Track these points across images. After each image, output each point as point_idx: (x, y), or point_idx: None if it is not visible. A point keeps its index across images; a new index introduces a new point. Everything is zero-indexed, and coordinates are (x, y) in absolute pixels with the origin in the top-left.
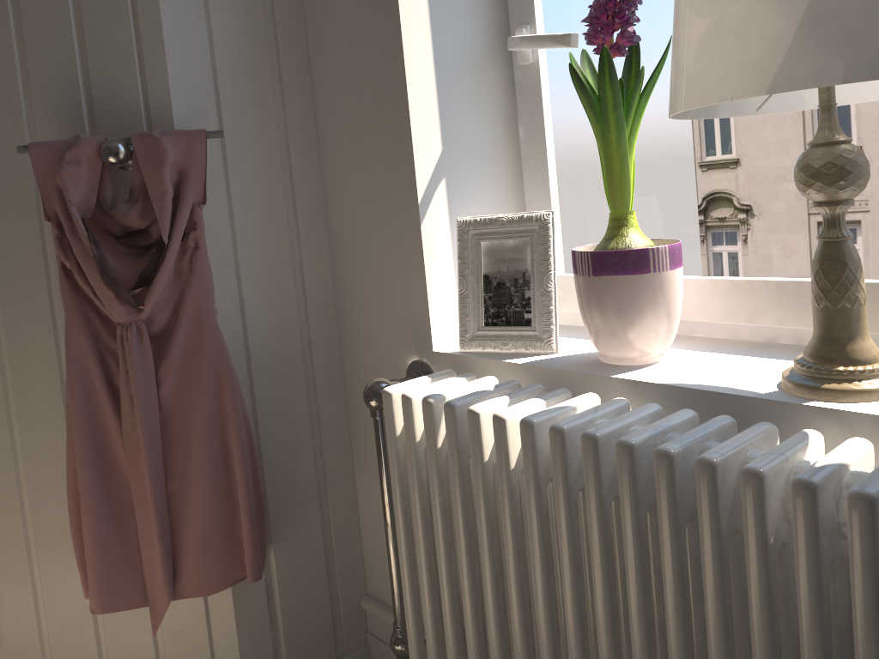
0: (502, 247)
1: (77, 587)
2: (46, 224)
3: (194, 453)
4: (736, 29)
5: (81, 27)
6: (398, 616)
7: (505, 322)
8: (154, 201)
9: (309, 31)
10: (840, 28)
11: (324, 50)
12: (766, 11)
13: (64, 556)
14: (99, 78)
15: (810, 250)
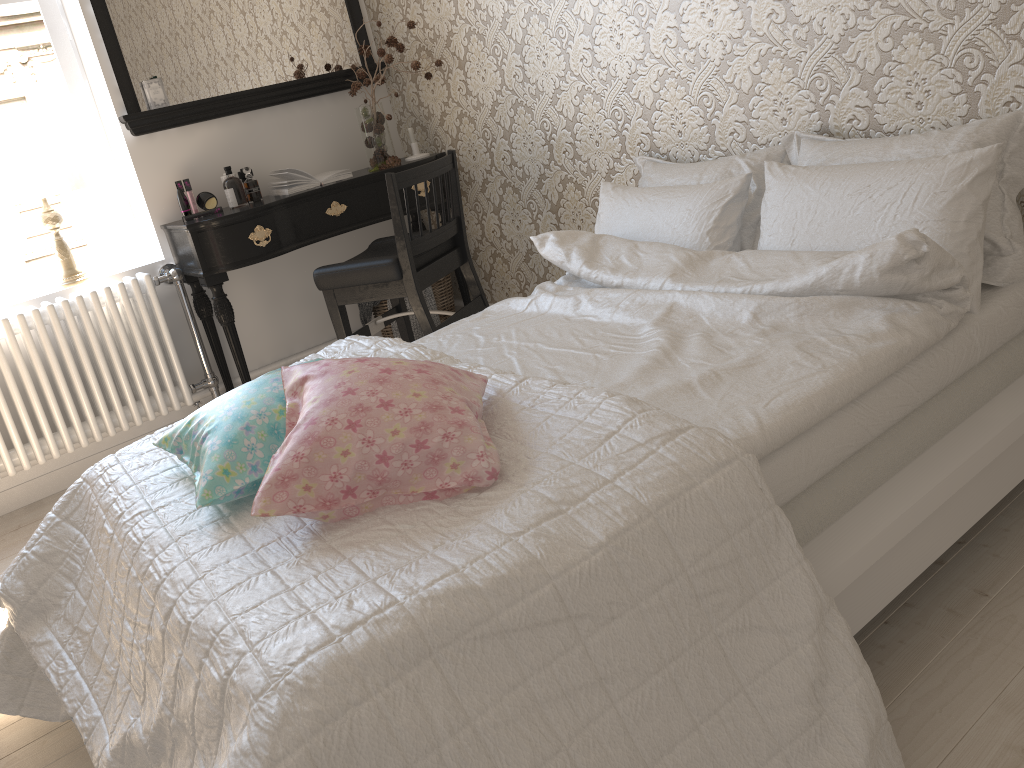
0: None
1: None
2: None
3: None
4: (38, 178)
5: None
6: None
7: None
8: None
9: None
10: (67, 177)
11: None
12: (46, 173)
13: None
14: None
15: (26, 255)
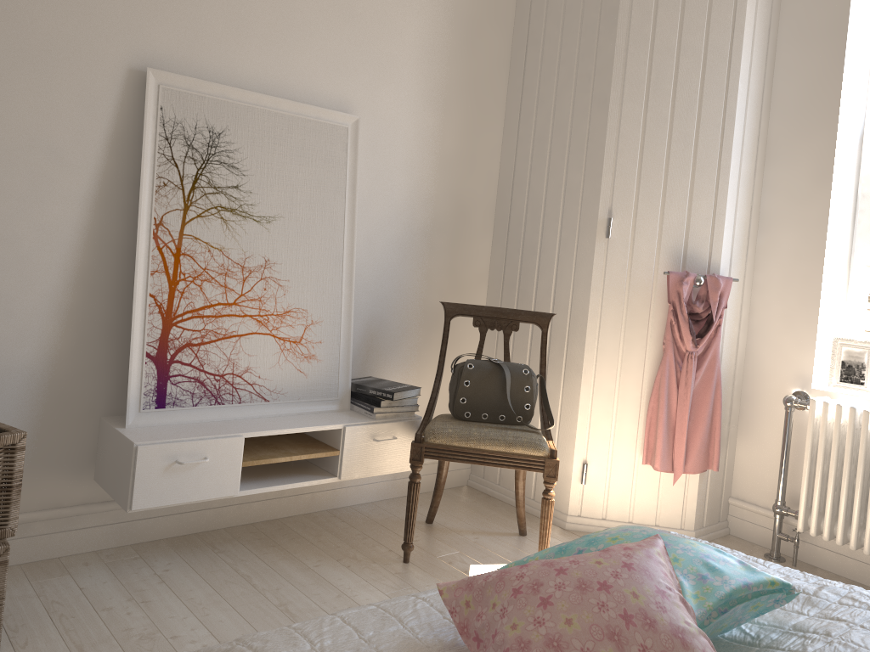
0: (853, 351)
1: (628, 460)
2: (652, 302)
3: (701, 411)
4: None
5: (687, 225)
6: (780, 496)
7: (850, 381)
8: (711, 303)
9: (759, 236)
10: None
11: (767, 247)
12: None
13: (626, 446)
14: (691, 247)
15: None
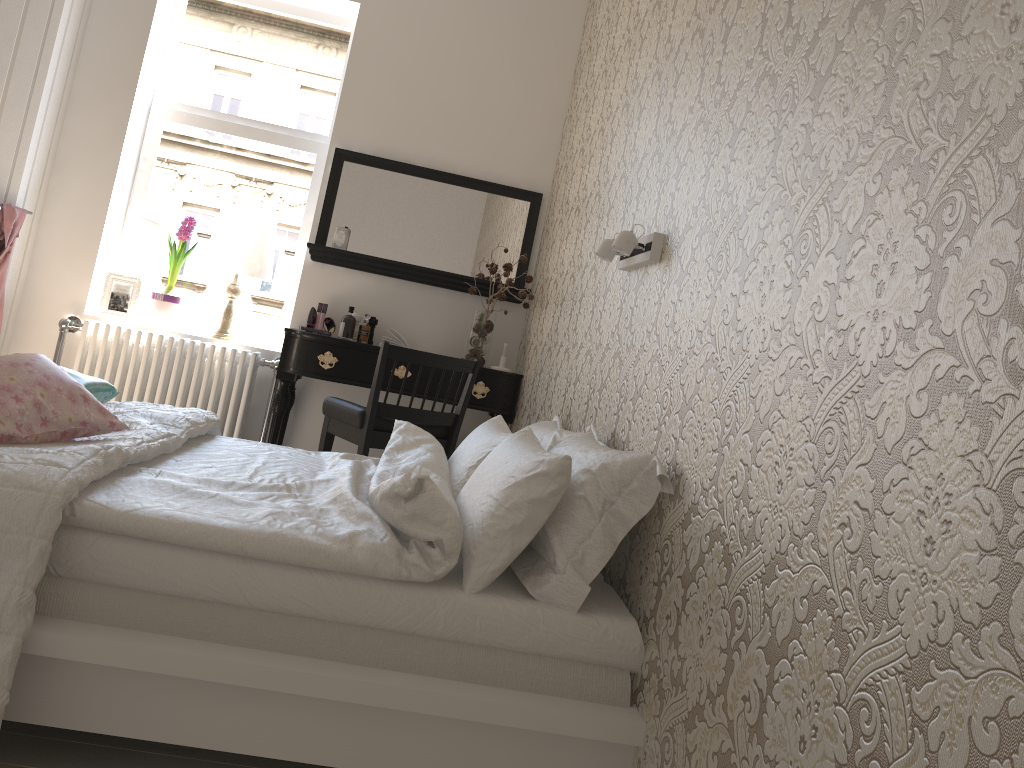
0: (122, 285)
1: None
2: None
3: None
4: (230, 257)
5: None
6: None
7: (117, 309)
8: (5, 231)
9: (53, 177)
10: (249, 265)
11: (60, 188)
12: (237, 256)
13: None
14: None
15: (215, 309)
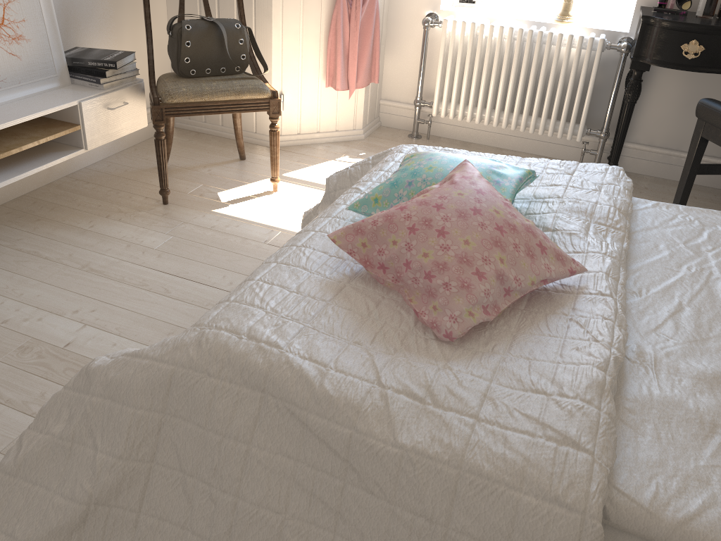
0: None
1: (314, 86)
2: None
3: (366, 39)
4: None
5: None
6: (420, 94)
7: (466, 2)
8: None
9: None
10: None
11: None
12: None
13: (311, 75)
14: None
15: None
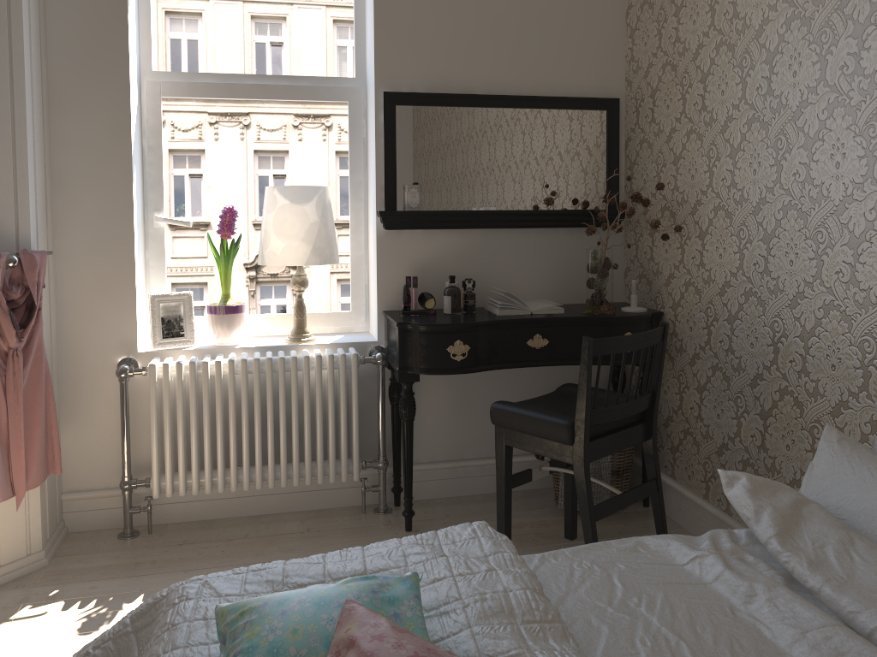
0: (170, 306)
1: None
2: None
3: (35, 413)
4: (296, 248)
5: None
6: (128, 471)
7: (173, 336)
8: (30, 285)
9: (55, 198)
10: (319, 252)
11: (68, 210)
12: (304, 245)
13: None
14: None
15: (275, 304)
